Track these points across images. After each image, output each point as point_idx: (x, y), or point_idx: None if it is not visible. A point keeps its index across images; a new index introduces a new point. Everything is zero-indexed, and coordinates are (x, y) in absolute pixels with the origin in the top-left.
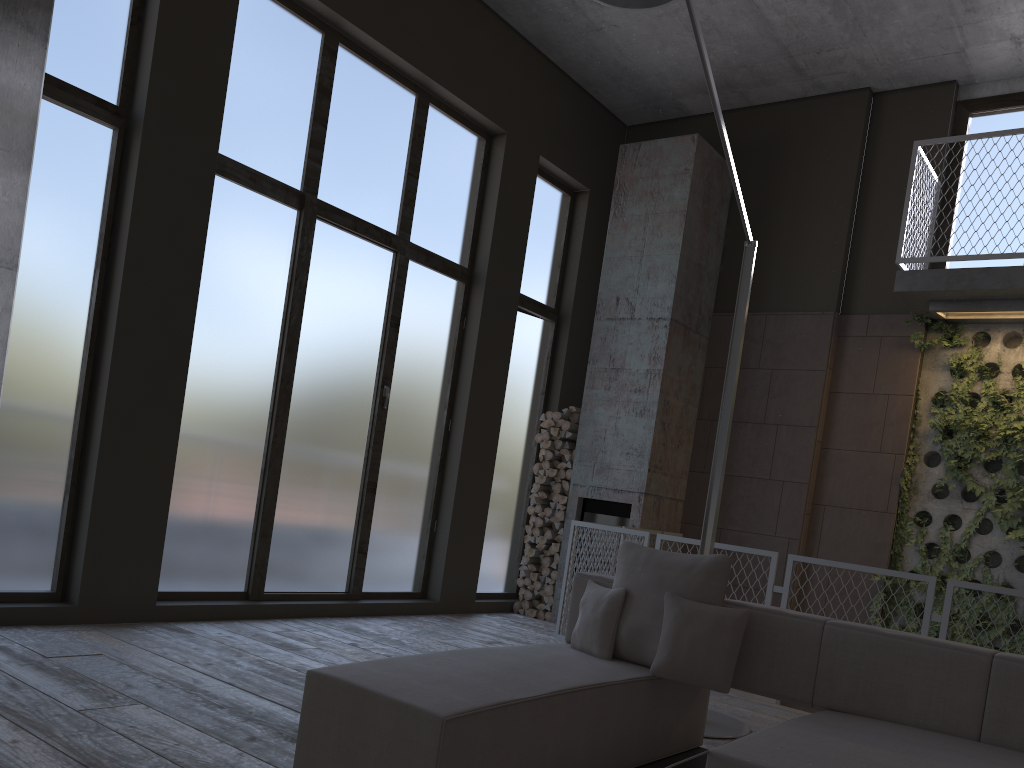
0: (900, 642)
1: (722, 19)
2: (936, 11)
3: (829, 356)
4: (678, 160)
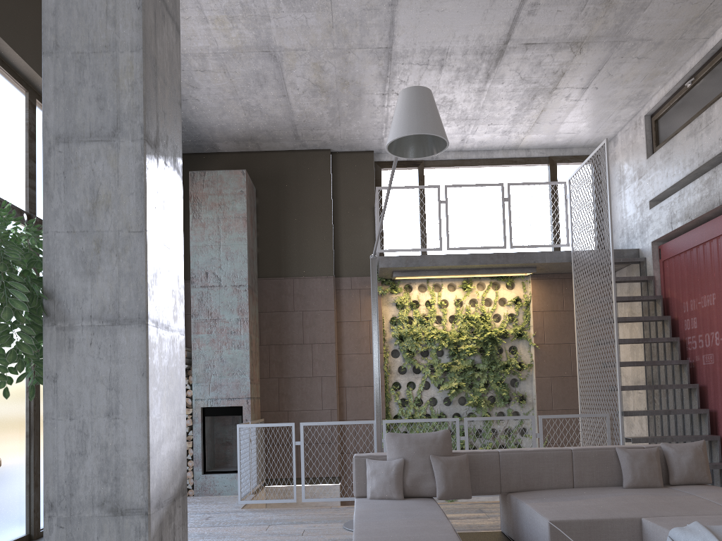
0: (534, 453)
1: (267, 106)
2: (379, 120)
3: (335, 301)
4: (235, 185)
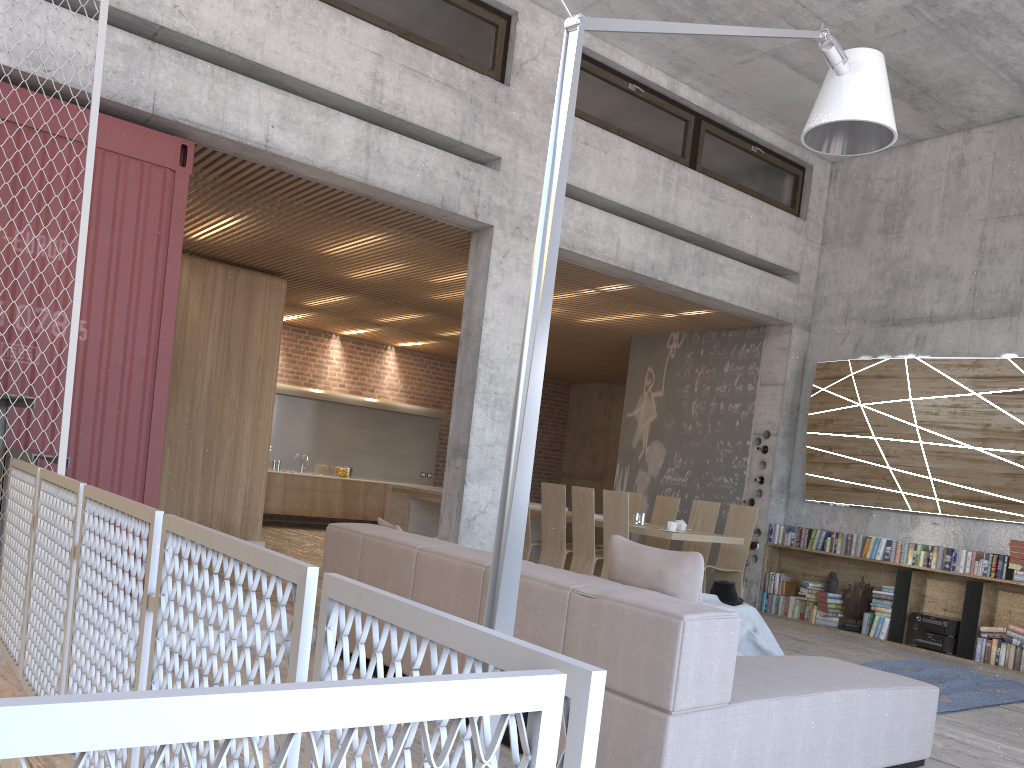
0: None
1: None
2: None
3: None
4: None
